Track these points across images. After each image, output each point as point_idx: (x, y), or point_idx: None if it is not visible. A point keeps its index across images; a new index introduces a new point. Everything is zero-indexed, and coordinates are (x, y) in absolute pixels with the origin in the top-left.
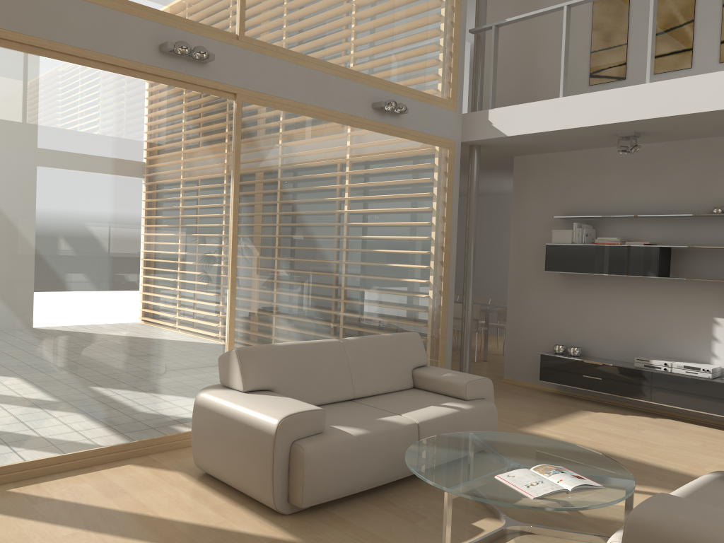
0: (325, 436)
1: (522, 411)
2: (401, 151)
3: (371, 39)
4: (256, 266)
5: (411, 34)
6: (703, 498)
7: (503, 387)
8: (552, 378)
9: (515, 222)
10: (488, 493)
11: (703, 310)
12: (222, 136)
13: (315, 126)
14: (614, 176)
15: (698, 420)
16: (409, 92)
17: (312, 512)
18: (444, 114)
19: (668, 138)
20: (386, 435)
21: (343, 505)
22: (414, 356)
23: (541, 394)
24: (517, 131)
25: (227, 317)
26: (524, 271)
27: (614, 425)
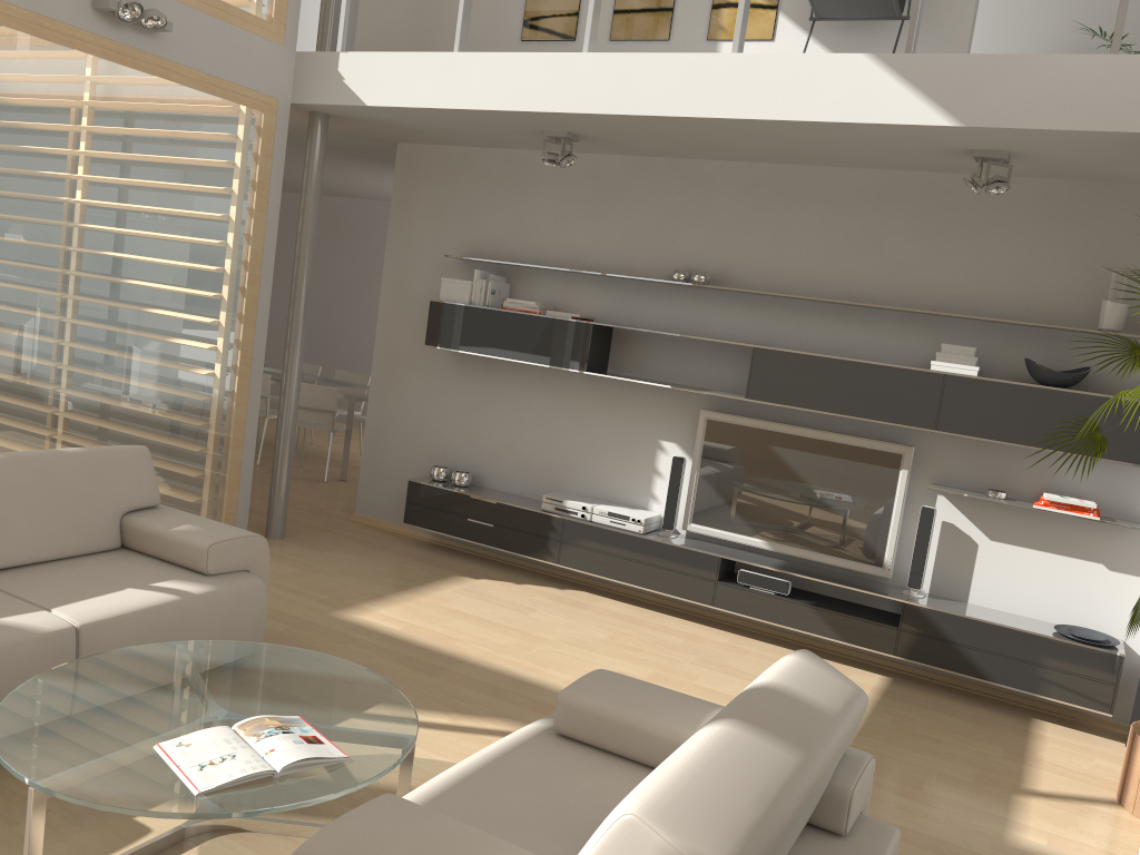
0: None
1: (355, 578)
2: (160, 103)
3: None
4: None
5: None
6: (494, 777)
7: (348, 532)
8: (423, 521)
9: (392, 256)
10: (114, 787)
11: (646, 427)
12: None
13: None
14: (545, 200)
15: (624, 593)
16: None
17: None
18: (257, 47)
19: (623, 150)
20: None
21: None
22: (129, 491)
23: (406, 546)
24: (383, 99)
25: None
26: (400, 340)
27: (493, 603)
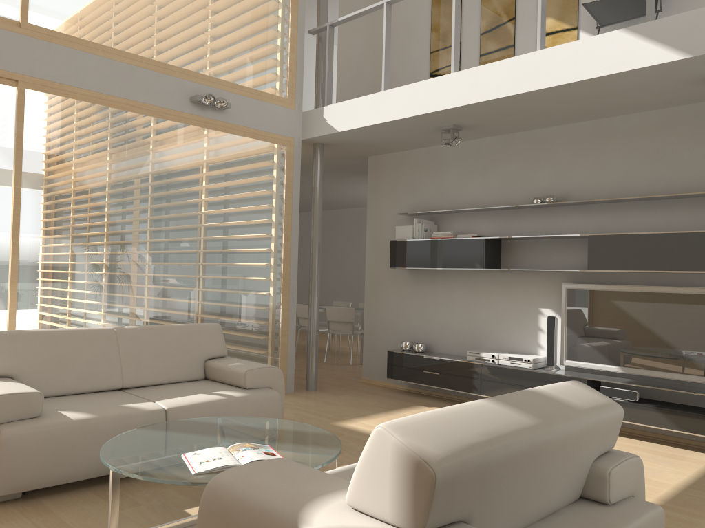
0: (37, 420)
1: (352, 407)
2: (228, 146)
3: (188, 34)
4: (44, 256)
5: (238, 32)
6: None
7: (356, 386)
8: (397, 375)
9: (370, 221)
10: (151, 470)
11: (529, 301)
12: (1, 123)
13: (119, 117)
14: (452, 172)
15: None
16: (236, 88)
17: (19, 501)
18: (280, 112)
19: (493, 131)
20: (118, 420)
21: (62, 494)
22: (208, 347)
23: (389, 392)
24: (347, 126)
25: (7, 308)
26: (379, 269)
27: None
